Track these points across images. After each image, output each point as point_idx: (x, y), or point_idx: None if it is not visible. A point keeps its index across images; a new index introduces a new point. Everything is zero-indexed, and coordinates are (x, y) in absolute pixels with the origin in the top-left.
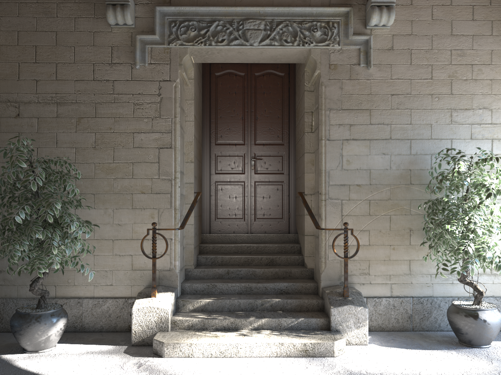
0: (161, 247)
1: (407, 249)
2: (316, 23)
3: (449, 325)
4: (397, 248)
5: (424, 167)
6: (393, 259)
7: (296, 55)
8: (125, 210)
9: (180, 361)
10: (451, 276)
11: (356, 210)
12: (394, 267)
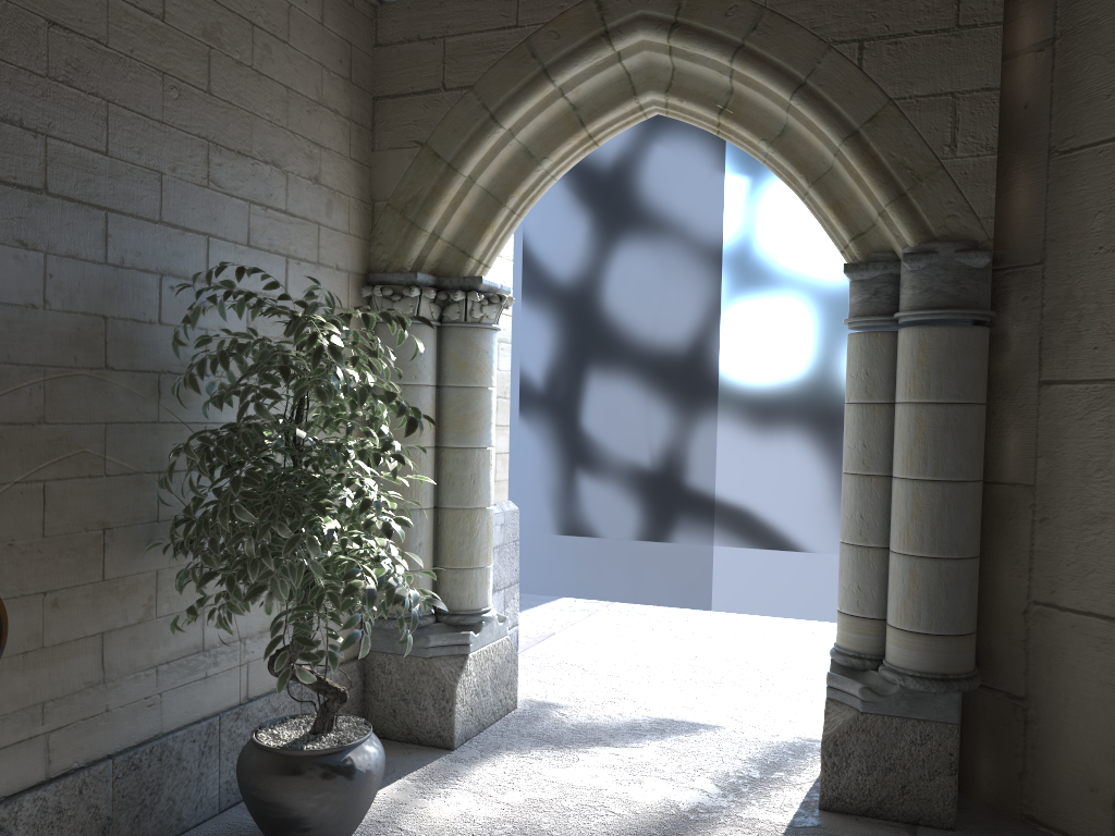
0: None
1: (97, 596)
2: None
3: (202, 805)
4: (67, 600)
5: (143, 313)
6: (55, 640)
7: None
8: None
9: None
10: (205, 657)
11: None
12: (58, 671)
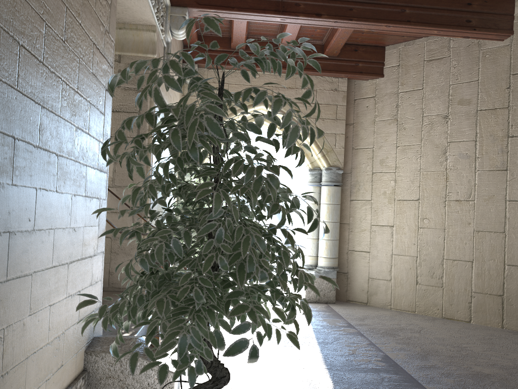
0: (97, 268)
1: None
2: (163, 2)
3: None
4: None
5: None
6: None
7: (129, 18)
8: (80, 199)
9: None
10: None
11: (155, 209)
12: None
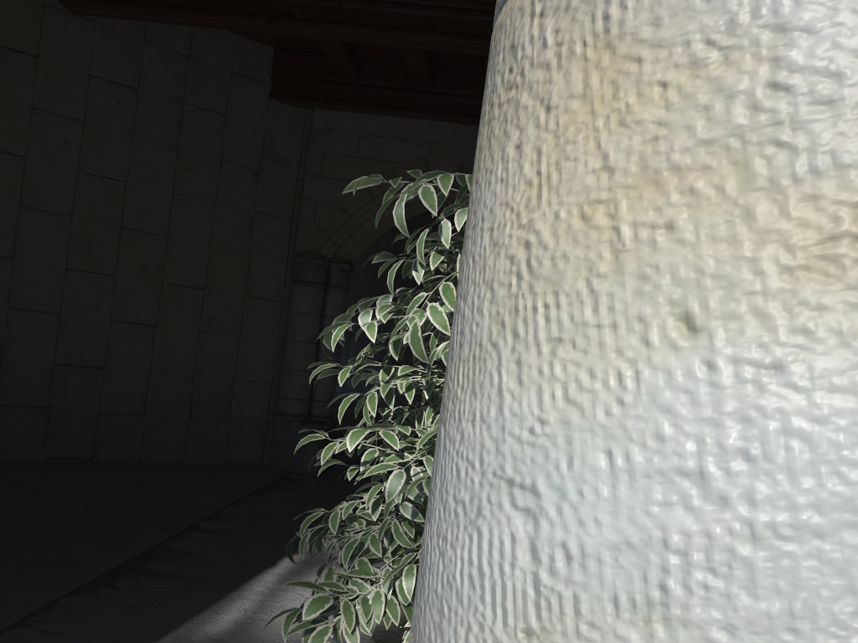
0: None
1: None
2: None
3: None
4: None
5: None
6: None
7: None
8: None
9: None
10: None
11: None
12: None
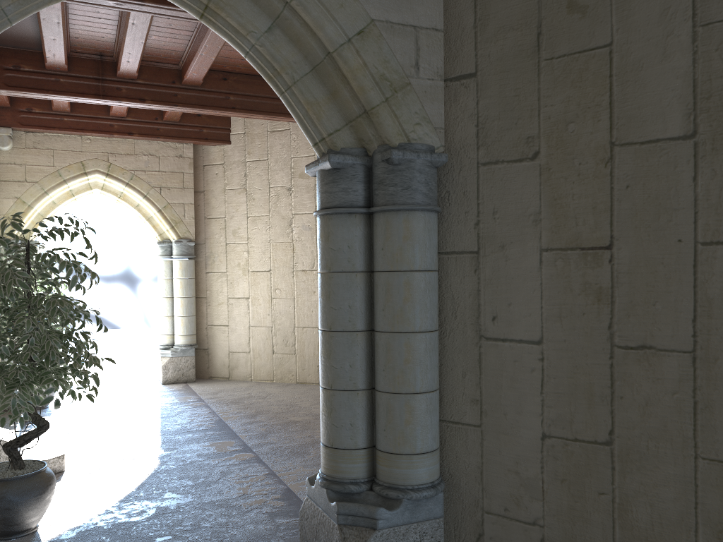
0: None
1: None
2: None
3: None
4: None
5: None
6: None
7: None
8: None
9: (77, 464)
10: None
11: None
12: None
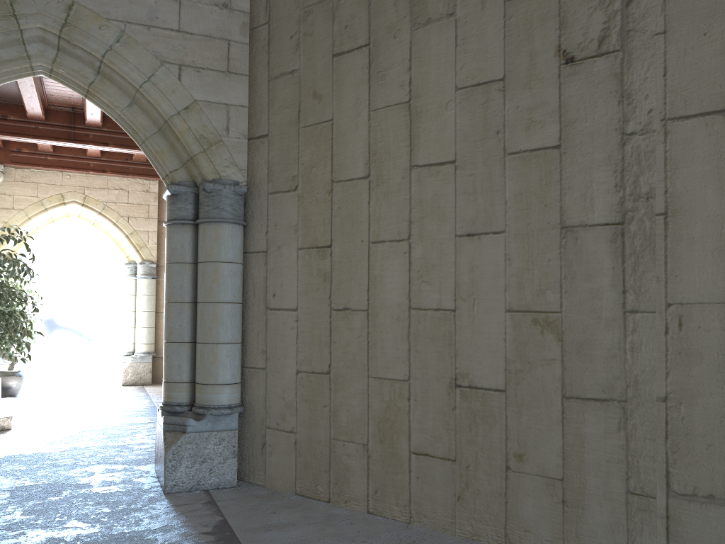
0: None
1: None
2: None
3: None
4: None
5: None
6: None
7: None
8: None
9: (24, 426)
10: None
11: None
12: None
